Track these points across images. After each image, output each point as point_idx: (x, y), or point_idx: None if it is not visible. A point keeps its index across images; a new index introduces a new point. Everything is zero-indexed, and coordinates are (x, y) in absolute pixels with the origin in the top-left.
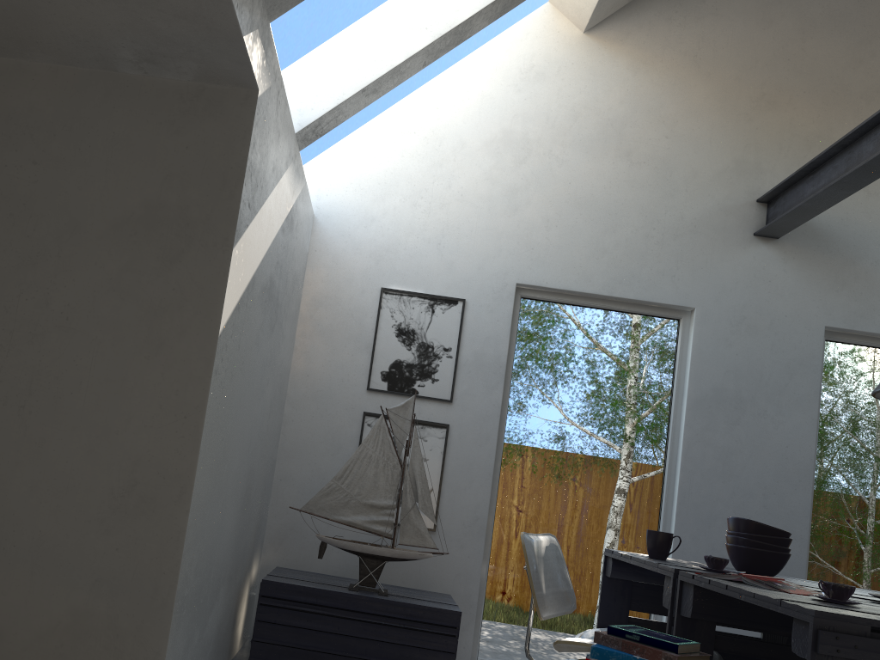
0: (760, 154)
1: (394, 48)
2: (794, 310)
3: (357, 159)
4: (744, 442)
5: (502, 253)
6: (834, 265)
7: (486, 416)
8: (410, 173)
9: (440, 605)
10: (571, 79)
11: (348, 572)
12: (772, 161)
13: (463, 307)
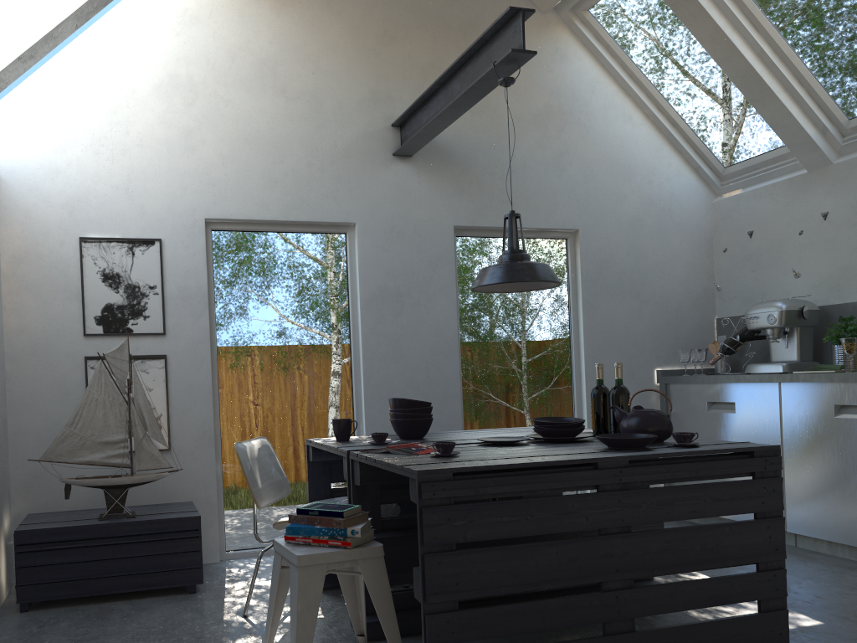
0: (390, 84)
1: (42, 15)
2: (430, 215)
3: (31, 111)
4: (407, 328)
5: (187, 192)
6: (454, 174)
7: (198, 341)
8: (87, 122)
9: (182, 514)
10: (224, 22)
11: (98, 503)
12: (399, 89)
13: (161, 246)
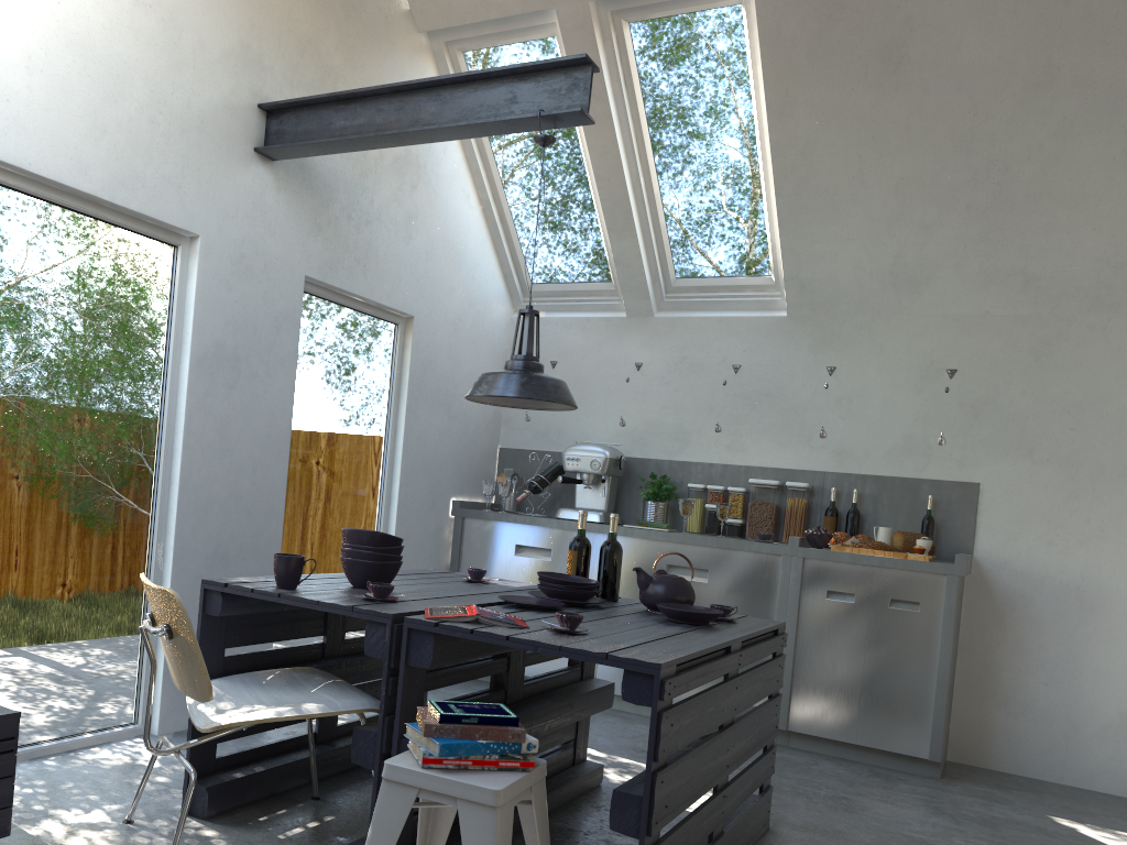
0: (264, 44)
1: None
2: (284, 253)
3: None
4: (239, 409)
5: None
6: (314, 205)
7: None
8: None
9: None
10: None
11: None
12: (272, 57)
13: None
